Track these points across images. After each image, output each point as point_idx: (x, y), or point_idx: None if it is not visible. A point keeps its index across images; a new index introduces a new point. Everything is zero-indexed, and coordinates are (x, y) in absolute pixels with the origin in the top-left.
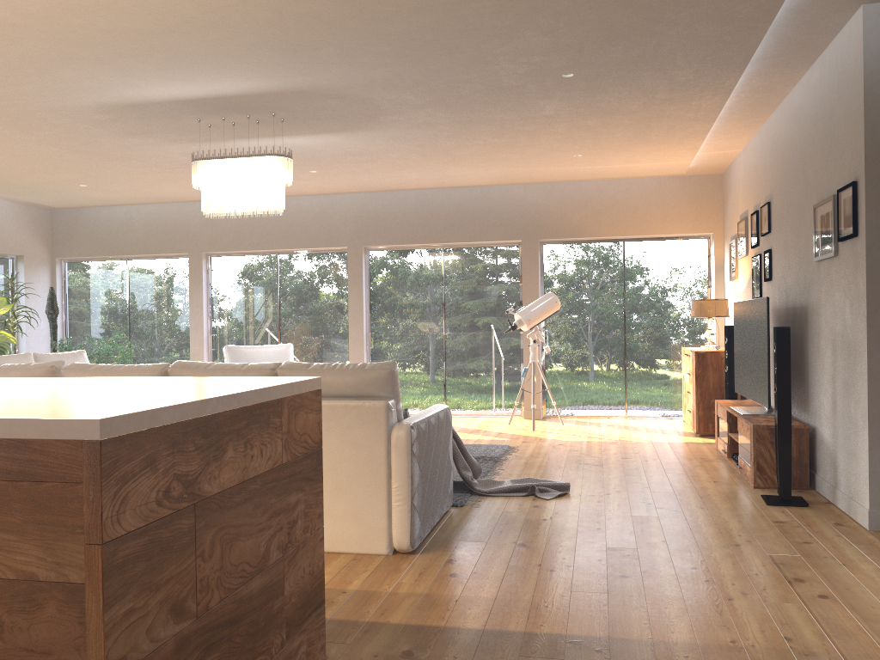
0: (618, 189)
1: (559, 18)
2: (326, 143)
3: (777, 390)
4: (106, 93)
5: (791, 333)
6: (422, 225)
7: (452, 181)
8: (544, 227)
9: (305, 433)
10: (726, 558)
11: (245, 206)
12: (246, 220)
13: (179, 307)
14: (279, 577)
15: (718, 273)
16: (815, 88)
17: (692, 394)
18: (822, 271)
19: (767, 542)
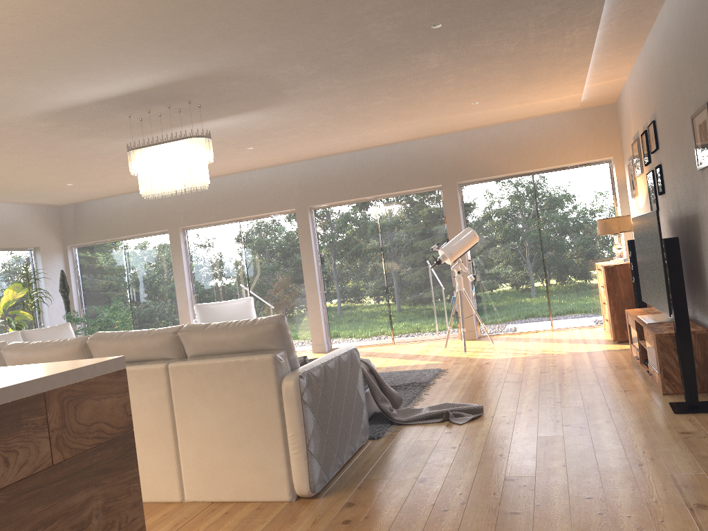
0: (522, 129)
1: None
2: (249, 122)
3: (672, 300)
4: (38, 102)
5: (687, 242)
6: (355, 182)
7: (373, 141)
8: (460, 171)
9: (98, 422)
10: (625, 482)
11: (174, 185)
12: (210, 196)
13: (166, 274)
14: None
15: (621, 193)
16: (680, 3)
17: (607, 305)
18: (707, 178)
19: (671, 459)
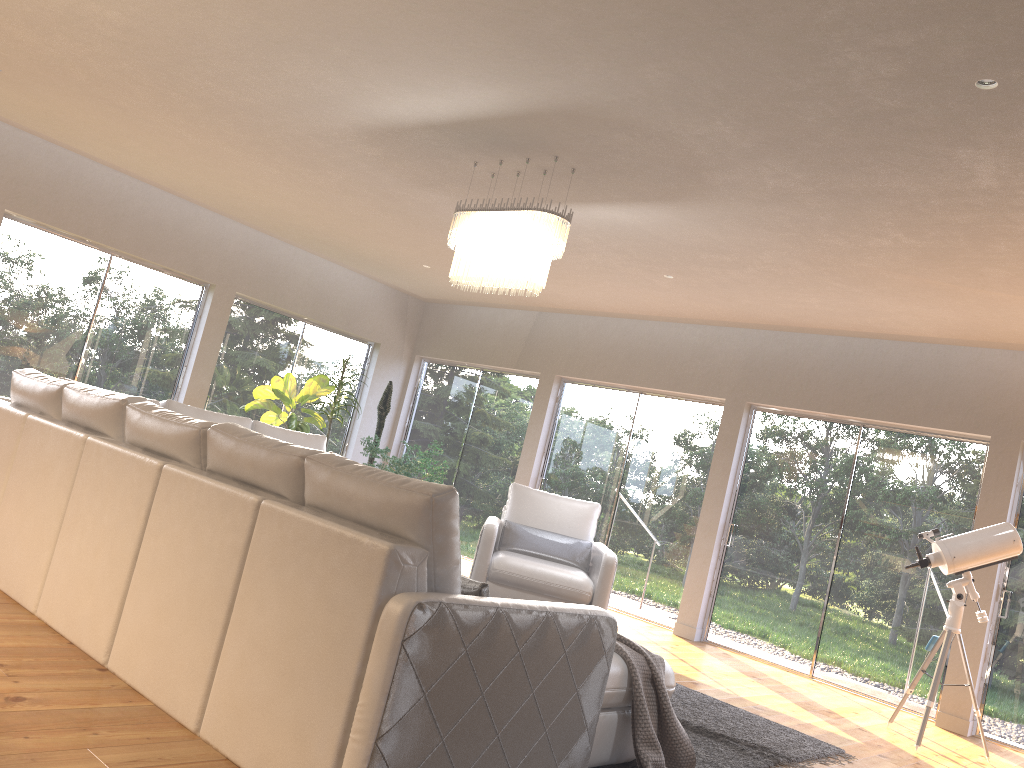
0: None
1: None
2: (657, 223)
3: None
4: (350, 107)
5: None
6: (835, 386)
7: (880, 323)
8: None
9: None
10: None
11: (493, 276)
12: (612, 343)
13: (517, 435)
14: None
15: None
16: None
17: None
18: None
19: None
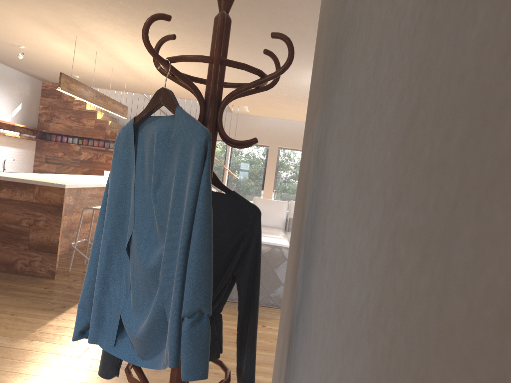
0: None
1: (265, 1)
2: None
3: None
4: (302, 87)
5: None
6: None
7: None
8: None
9: (50, 198)
10: None
11: None
12: None
13: None
14: (26, 231)
15: None
16: None
17: None
18: None
19: (213, 379)
